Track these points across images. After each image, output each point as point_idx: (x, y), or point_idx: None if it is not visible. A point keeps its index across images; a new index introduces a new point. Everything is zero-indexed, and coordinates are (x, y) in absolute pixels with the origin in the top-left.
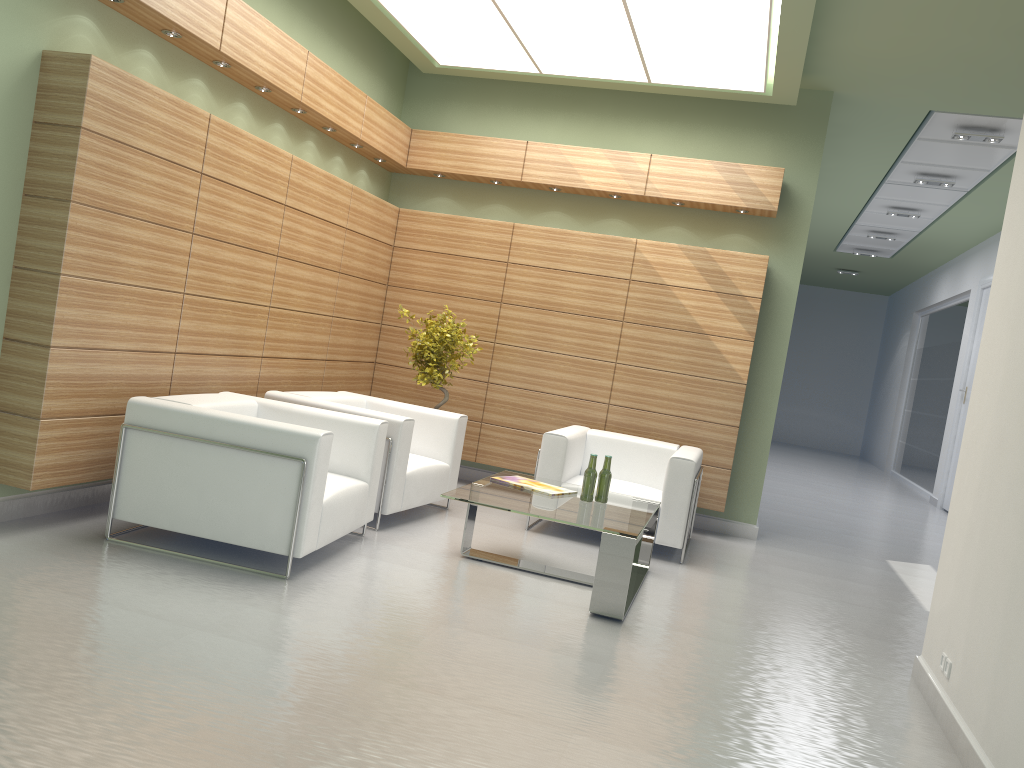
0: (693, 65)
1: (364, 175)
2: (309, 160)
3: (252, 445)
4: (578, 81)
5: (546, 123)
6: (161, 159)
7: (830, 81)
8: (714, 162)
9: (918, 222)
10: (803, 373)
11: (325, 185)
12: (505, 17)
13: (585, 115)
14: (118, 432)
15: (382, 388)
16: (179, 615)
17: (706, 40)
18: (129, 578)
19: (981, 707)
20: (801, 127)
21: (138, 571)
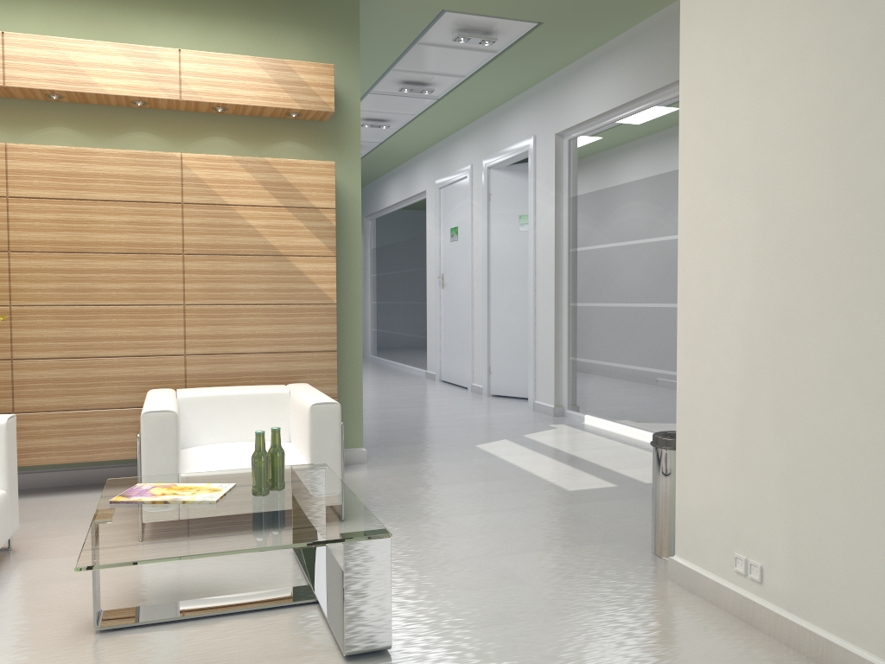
0: None
1: None
2: None
3: None
4: None
5: (20, 11)
6: None
7: None
8: (257, 58)
9: (382, 133)
10: None
11: None
12: None
13: (74, 2)
14: None
15: None
16: None
17: None
18: None
19: (870, 617)
20: (334, 22)
21: None
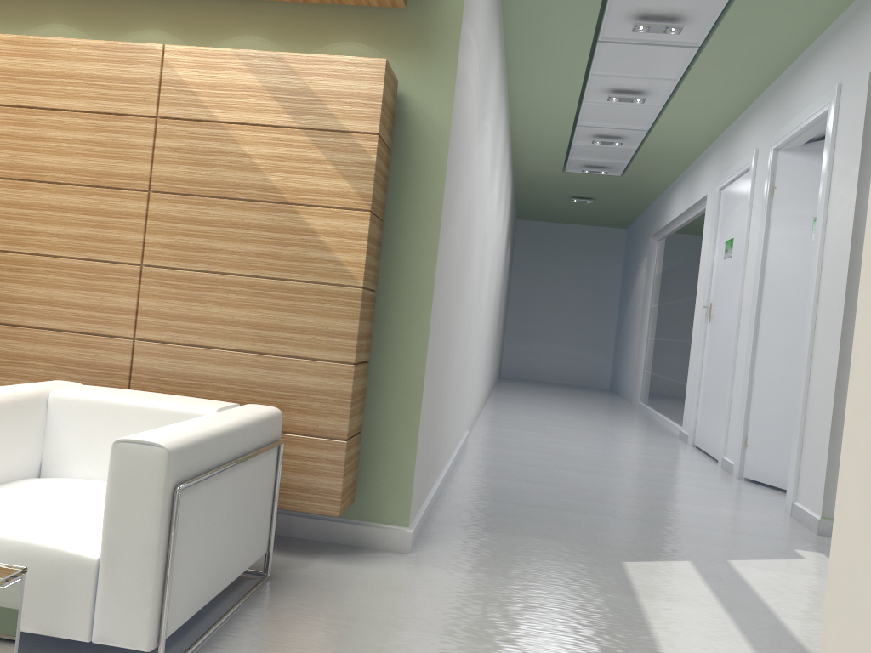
0: None
1: None
2: None
3: None
4: None
5: None
6: None
7: None
8: None
9: (645, 115)
10: (550, 310)
11: None
12: None
13: None
14: None
15: None
16: None
17: None
18: None
19: None
20: None
21: None
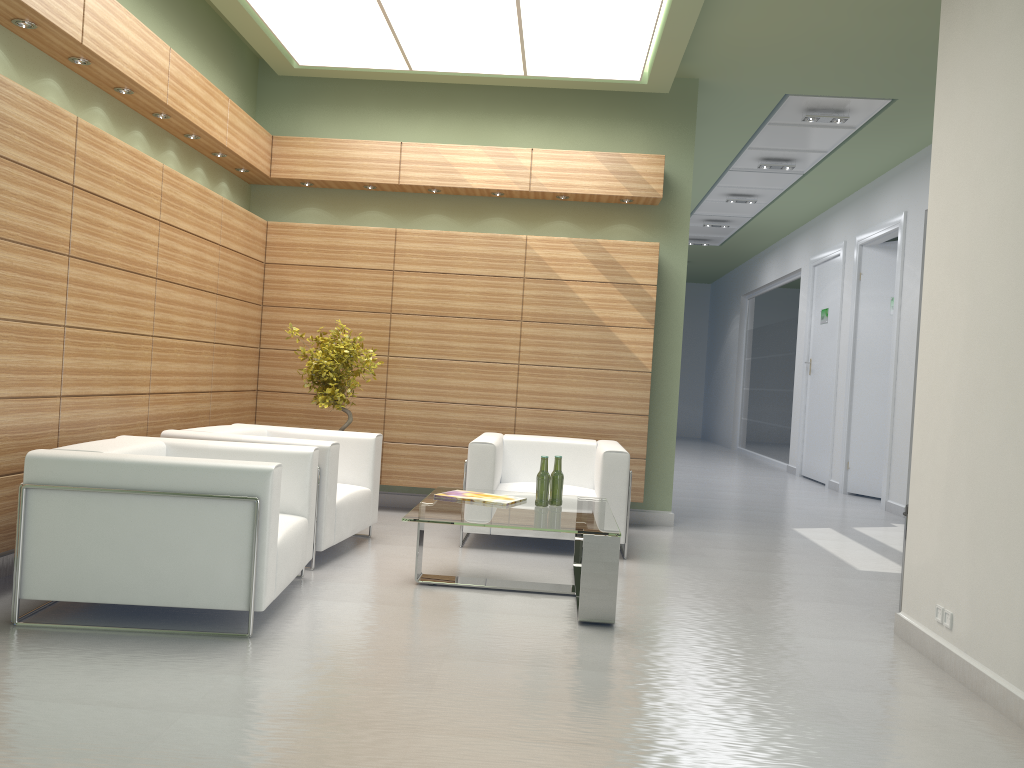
0: (573, 54)
1: (225, 188)
2: None
3: (191, 489)
4: (450, 77)
5: (415, 123)
6: (29, 169)
7: (697, 68)
8: (596, 153)
9: (752, 208)
10: None
11: (197, 197)
12: (383, 7)
13: (456, 113)
14: (6, 496)
15: (268, 417)
16: (152, 700)
17: (592, 27)
18: (67, 666)
19: (1011, 651)
20: (672, 115)
21: (74, 656)
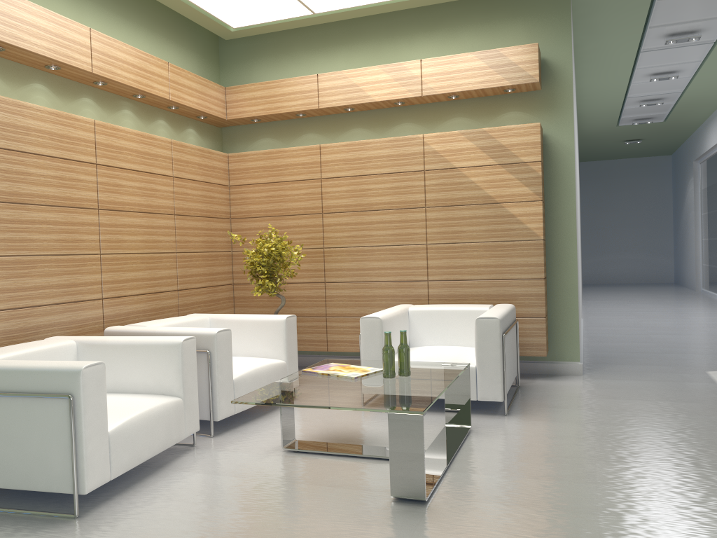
0: None
1: (193, 132)
2: (129, 126)
3: (23, 389)
4: (347, 13)
5: (334, 57)
6: None
7: None
8: (475, 53)
9: (679, 83)
10: (616, 227)
11: (139, 142)
12: None
13: (364, 43)
14: None
15: (242, 304)
16: None
17: None
18: None
19: None
20: (547, 6)
21: None
